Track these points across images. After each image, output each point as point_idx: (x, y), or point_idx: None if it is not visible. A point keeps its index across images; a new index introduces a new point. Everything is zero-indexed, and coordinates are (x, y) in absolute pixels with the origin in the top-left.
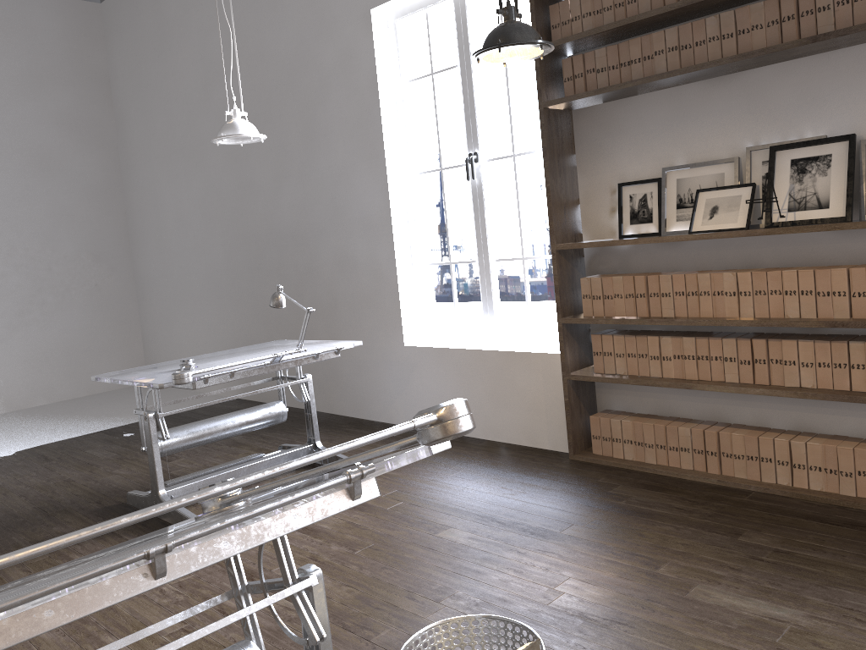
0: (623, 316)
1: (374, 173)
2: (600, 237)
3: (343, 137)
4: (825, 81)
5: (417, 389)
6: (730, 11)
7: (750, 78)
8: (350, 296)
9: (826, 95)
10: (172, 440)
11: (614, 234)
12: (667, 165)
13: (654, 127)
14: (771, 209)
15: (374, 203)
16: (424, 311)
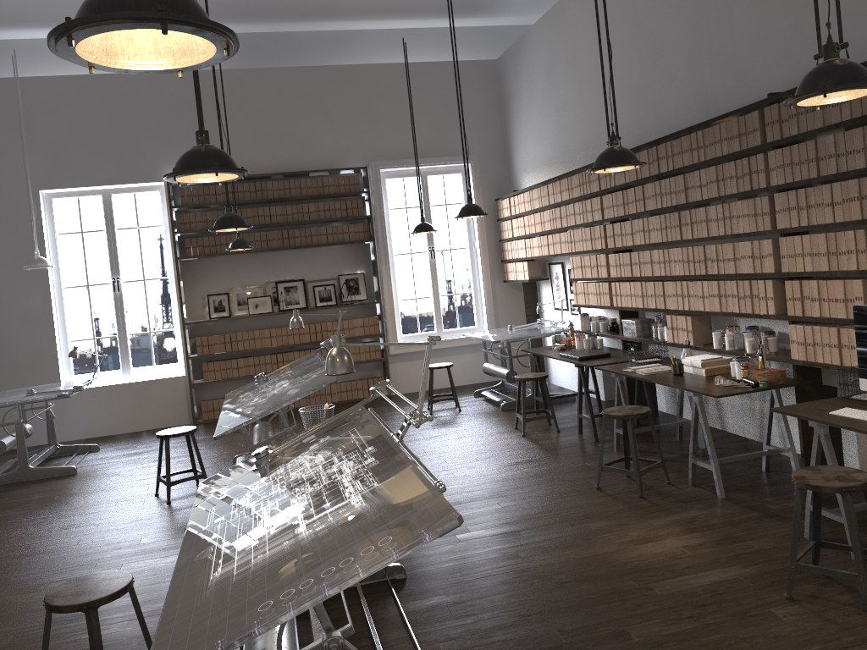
0: (219, 352)
1: (37, 287)
2: (197, 319)
3: (5, 263)
4: (293, 260)
5: (73, 416)
6: (264, 232)
7: (265, 255)
8: (6, 366)
9: (293, 264)
10: (9, 442)
11: (204, 318)
12: (231, 287)
13: (224, 271)
14: (280, 305)
15: (36, 305)
16: (70, 369)
